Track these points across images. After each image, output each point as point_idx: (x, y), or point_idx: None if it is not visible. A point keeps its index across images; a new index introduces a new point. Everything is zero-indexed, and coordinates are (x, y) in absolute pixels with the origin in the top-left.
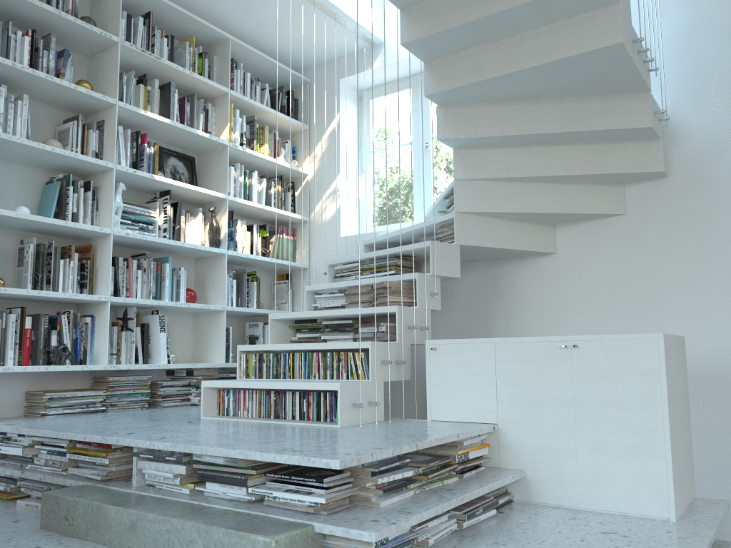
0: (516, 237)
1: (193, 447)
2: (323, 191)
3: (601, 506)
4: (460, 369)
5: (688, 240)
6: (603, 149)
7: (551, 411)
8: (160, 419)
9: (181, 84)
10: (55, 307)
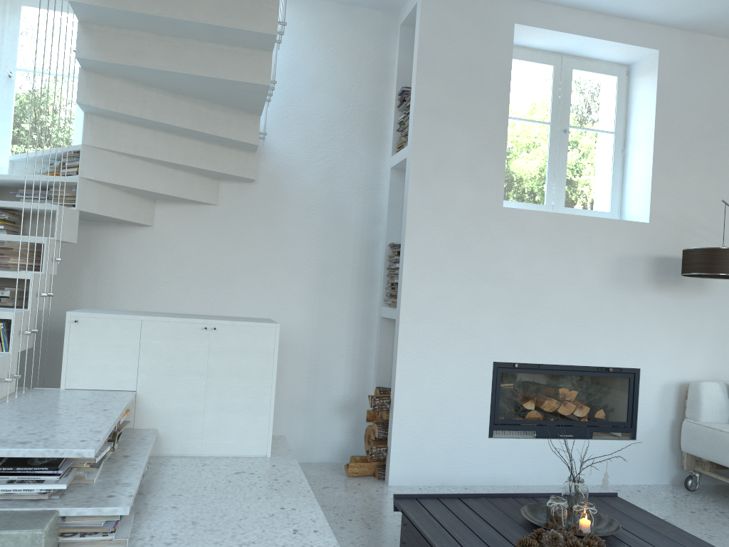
0: (126, 209)
1: None
2: None
3: (219, 452)
4: (103, 342)
5: (261, 236)
6: (215, 150)
7: (187, 380)
8: None
9: None
10: None
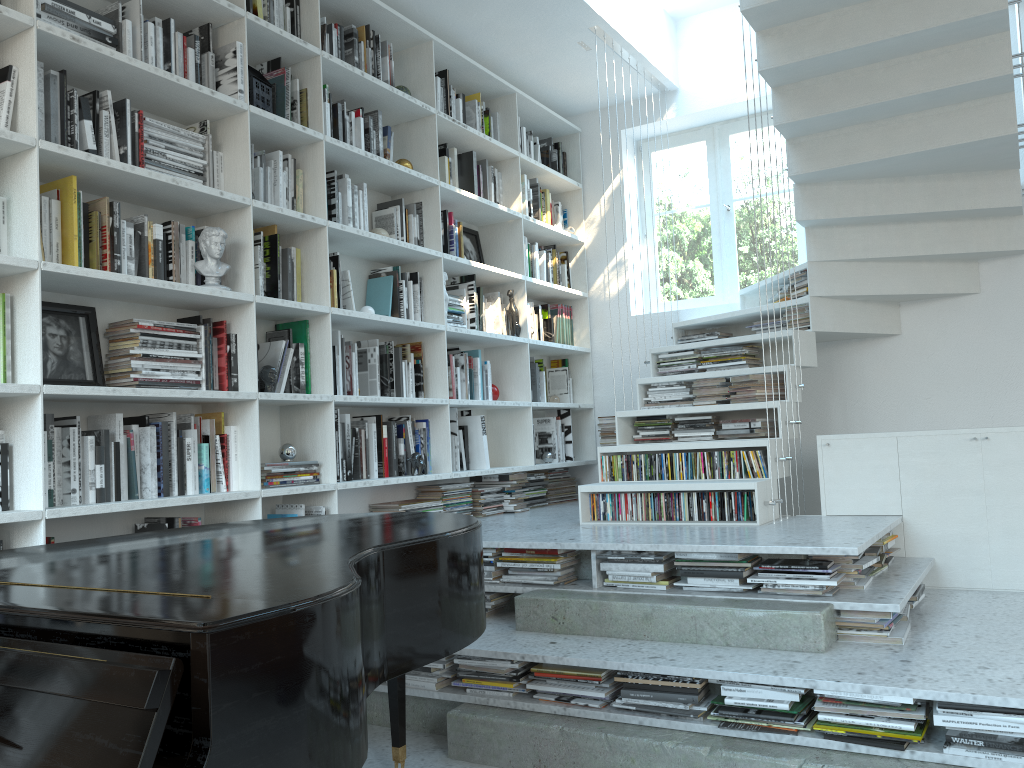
0: (865, 320)
1: (680, 545)
2: (604, 262)
3: (1015, 586)
4: (857, 464)
5: None
6: (964, 226)
7: (960, 500)
8: (542, 527)
9: (471, 150)
10: (384, 412)
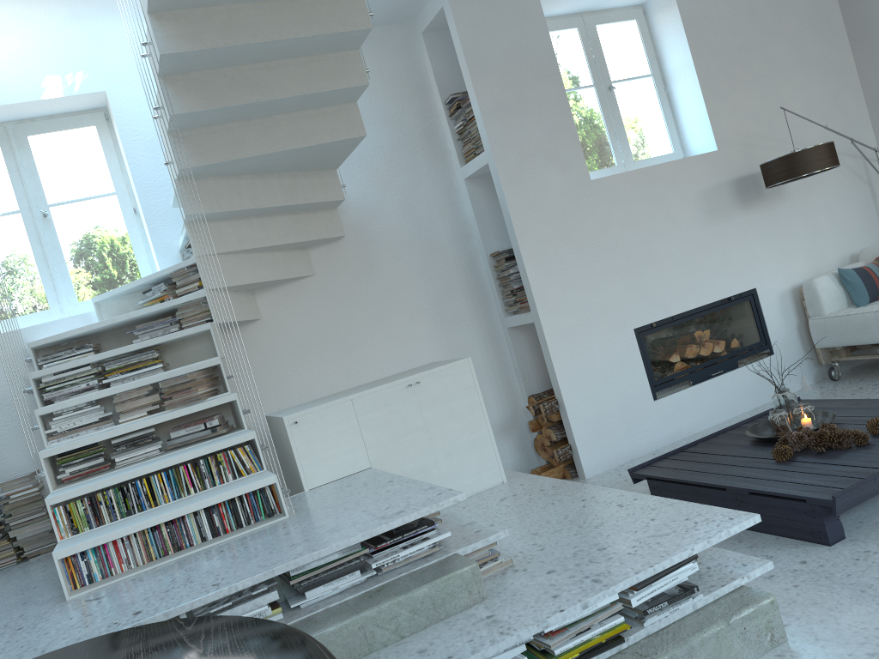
0: (241, 309)
1: (299, 559)
2: None
3: None
4: (325, 433)
5: (368, 290)
6: (303, 218)
7: (411, 439)
8: (23, 625)
9: None
10: None
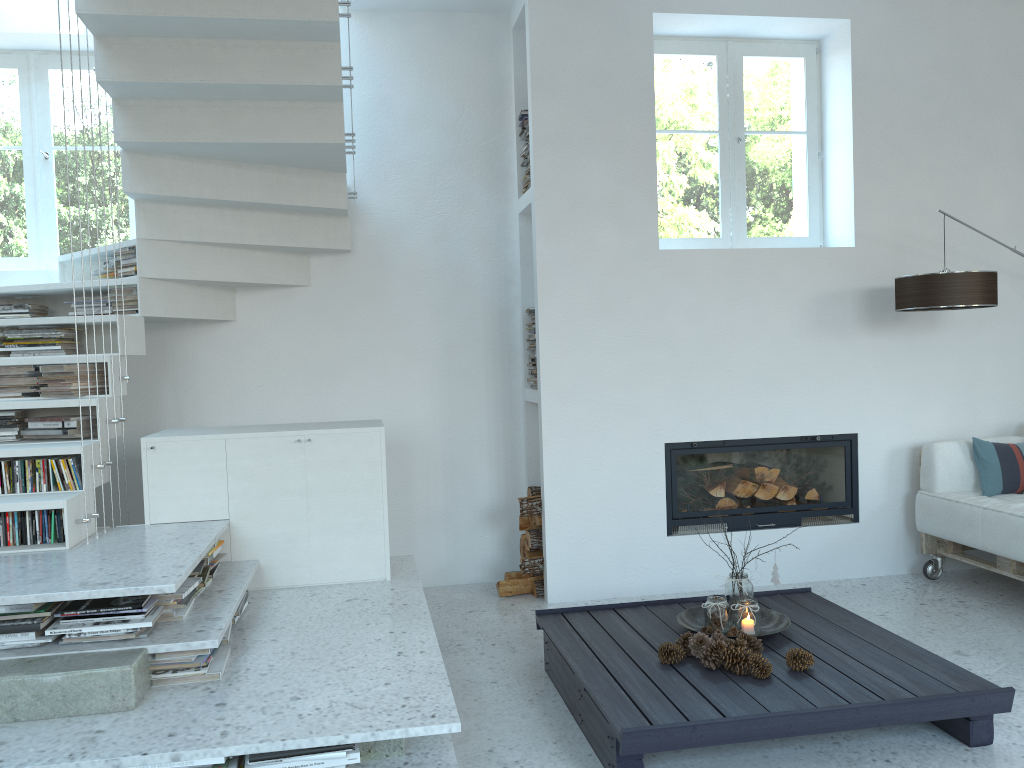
0: (199, 305)
1: None
2: None
3: (330, 579)
4: (185, 468)
5: (368, 317)
6: (297, 221)
7: (285, 501)
8: None
9: None
10: None
